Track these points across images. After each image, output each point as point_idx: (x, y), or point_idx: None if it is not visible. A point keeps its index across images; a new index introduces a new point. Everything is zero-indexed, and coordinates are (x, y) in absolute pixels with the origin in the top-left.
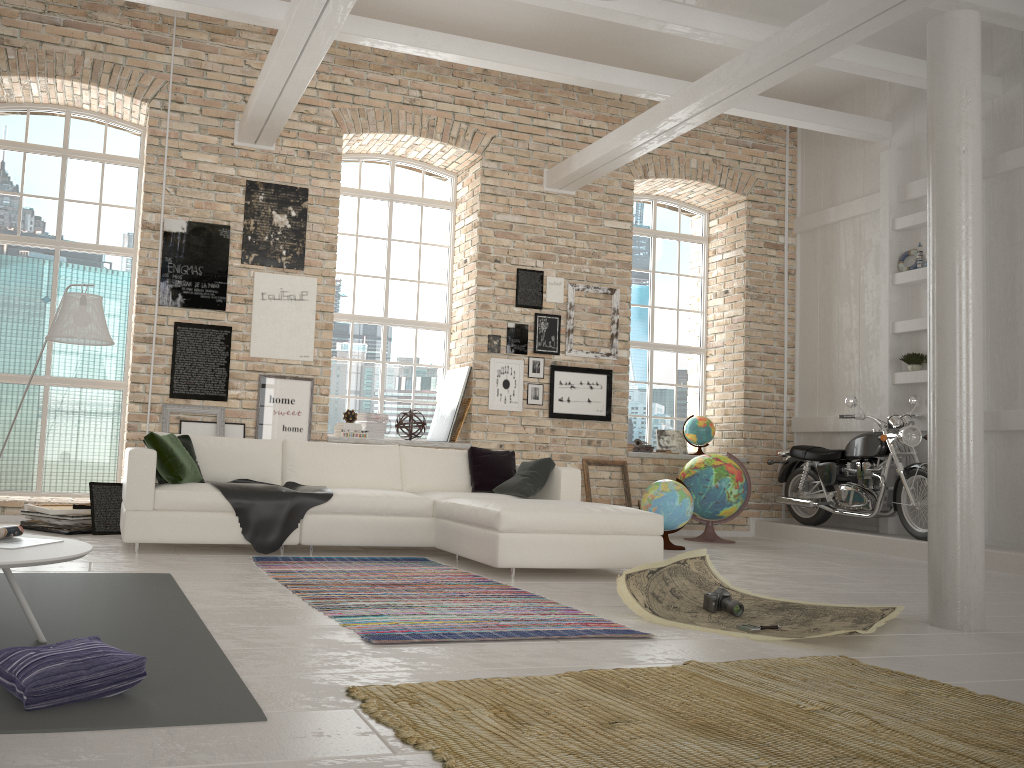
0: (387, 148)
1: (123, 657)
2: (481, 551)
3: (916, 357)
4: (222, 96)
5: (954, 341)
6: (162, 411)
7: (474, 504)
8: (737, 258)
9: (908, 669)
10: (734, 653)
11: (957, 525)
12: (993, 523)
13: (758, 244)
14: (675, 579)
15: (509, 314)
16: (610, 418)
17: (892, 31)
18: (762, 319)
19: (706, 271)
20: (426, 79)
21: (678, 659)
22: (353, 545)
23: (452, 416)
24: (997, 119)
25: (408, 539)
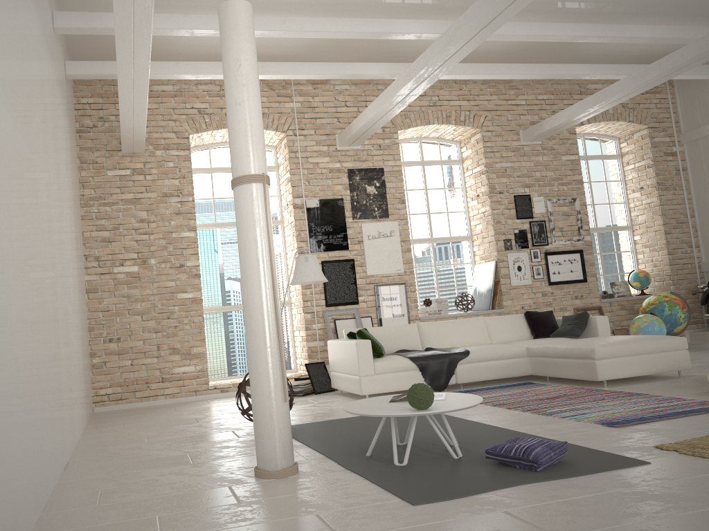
0: (418, 134)
1: (557, 442)
2: (580, 373)
3: None
4: (325, 121)
5: None
6: (324, 315)
7: (565, 346)
8: (646, 165)
9: None
10: None
11: None
12: None
13: (660, 154)
14: None
15: (513, 224)
16: (586, 280)
17: None
18: (670, 202)
19: (623, 176)
20: (440, 88)
21: None
22: (486, 380)
23: (489, 293)
24: None
25: (516, 372)
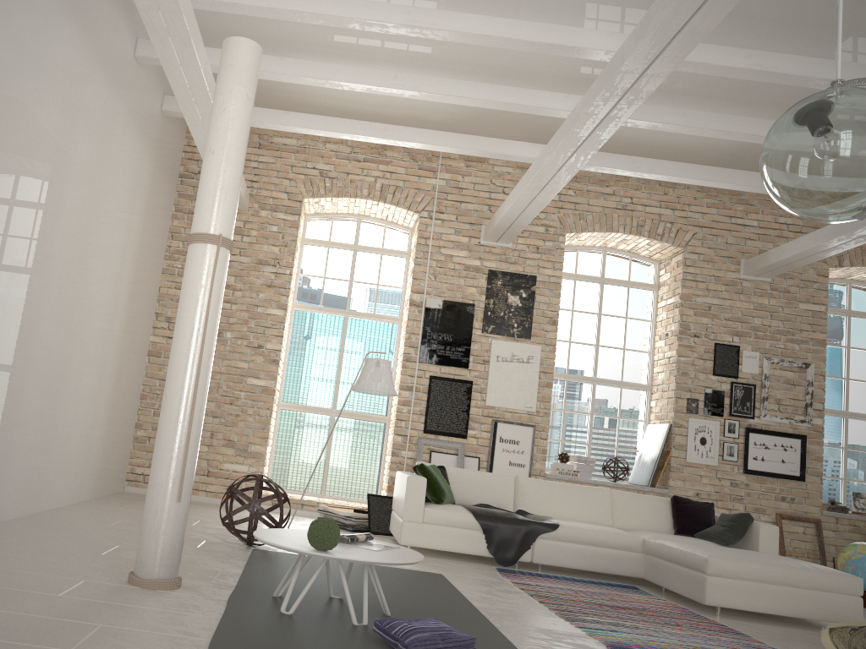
0: (600, 242)
1: (461, 635)
2: (689, 588)
3: None
4: (472, 207)
5: None
6: (417, 443)
7: (682, 548)
8: None
9: None
10: None
11: None
12: None
13: None
14: None
15: (706, 381)
16: (804, 478)
17: None
18: None
19: None
20: (636, 188)
21: None
22: (574, 568)
23: (653, 465)
24: None
25: (620, 569)
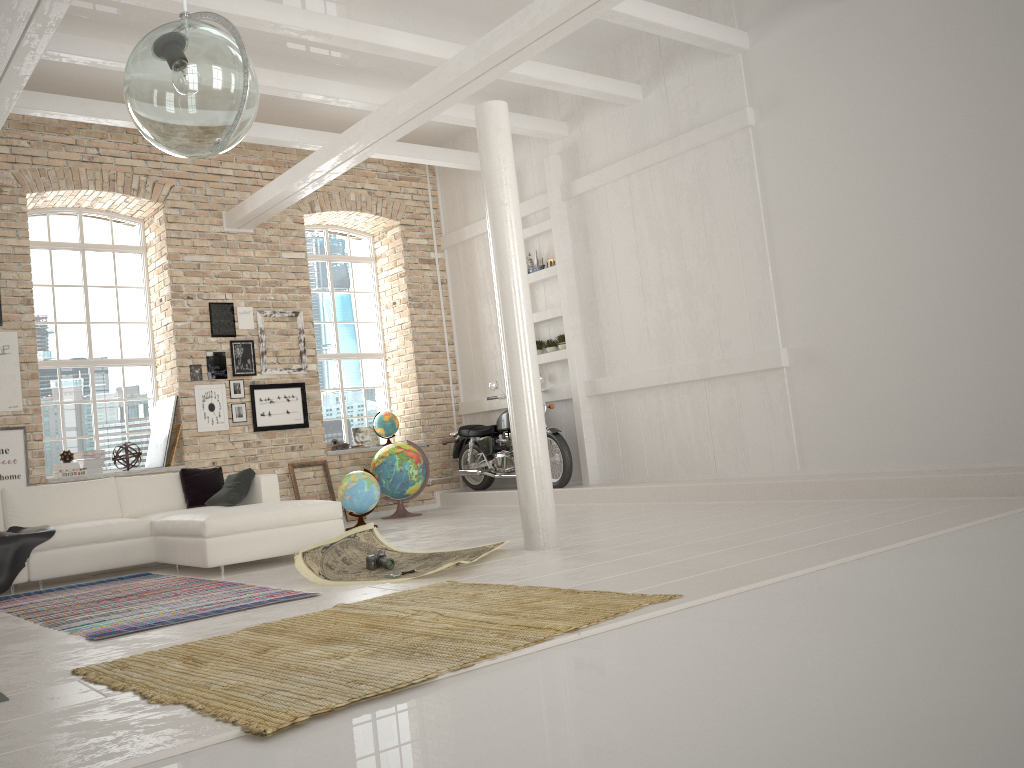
0: (72, 202)
1: None
2: (194, 557)
3: (537, 344)
4: None
5: (516, 342)
6: None
7: (184, 518)
8: (399, 274)
9: (488, 581)
10: (374, 593)
11: (532, 474)
12: (602, 466)
13: (414, 261)
14: (347, 550)
15: (207, 344)
16: (308, 424)
17: (486, 86)
18: (425, 323)
19: (377, 286)
20: (102, 137)
21: (331, 605)
22: (81, 573)
23: (165, 443)
24: (568, 154)
25: (131, 559)
